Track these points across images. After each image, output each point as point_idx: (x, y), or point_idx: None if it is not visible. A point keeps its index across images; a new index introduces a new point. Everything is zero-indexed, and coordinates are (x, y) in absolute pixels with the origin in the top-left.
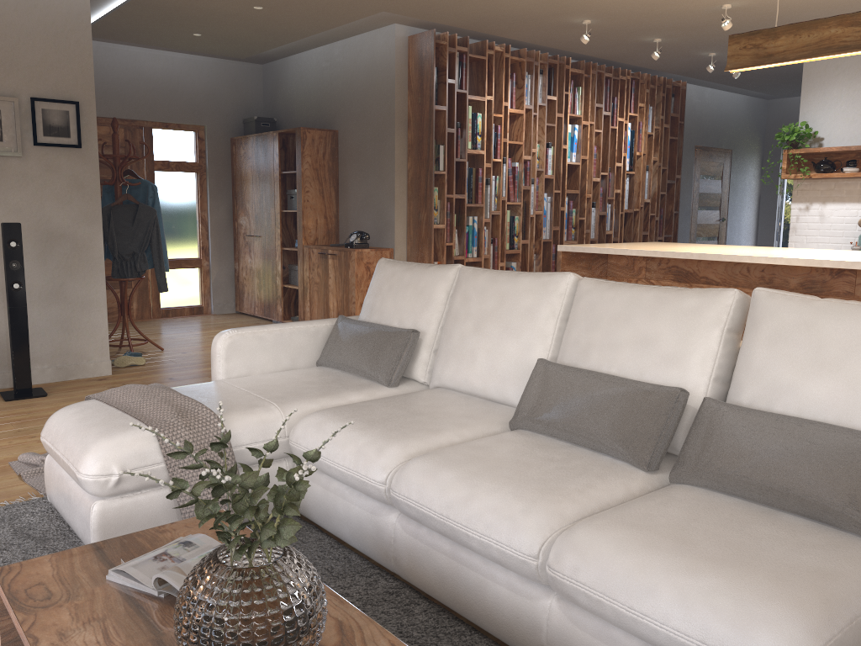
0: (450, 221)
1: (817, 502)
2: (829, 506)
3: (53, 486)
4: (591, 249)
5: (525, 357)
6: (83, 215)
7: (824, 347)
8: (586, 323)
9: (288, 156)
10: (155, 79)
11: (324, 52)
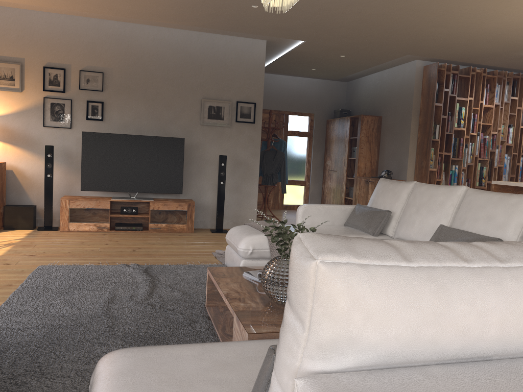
0: (440, 167)
1: None
2: None
3: (227, 257)
4: (510, 183)
5: (436, 224)
6: (252, 154)
7: None
8: (466, 209)
9: (354, 129)
10: (292, 90)
11: (378, 75)
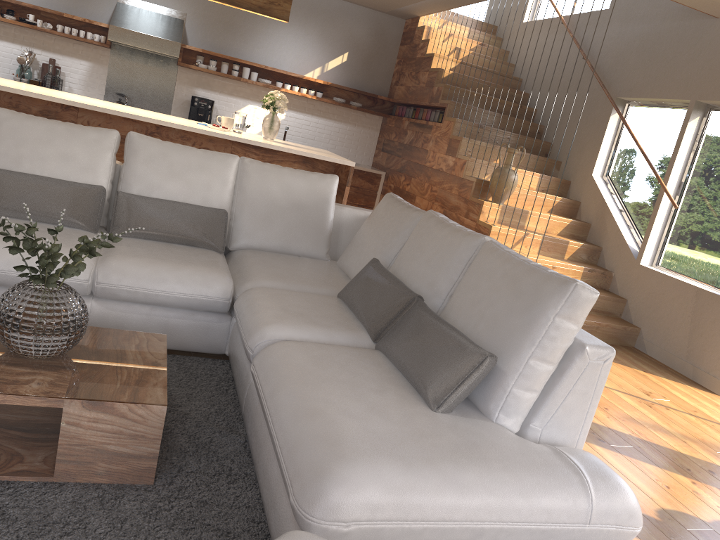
0: None
1: (191, 237)
2: (196, 238)
3: None
4: None
5: None
6: None
7: (173, 166)
8: (13, 141)
9: None
10: None
11: None
